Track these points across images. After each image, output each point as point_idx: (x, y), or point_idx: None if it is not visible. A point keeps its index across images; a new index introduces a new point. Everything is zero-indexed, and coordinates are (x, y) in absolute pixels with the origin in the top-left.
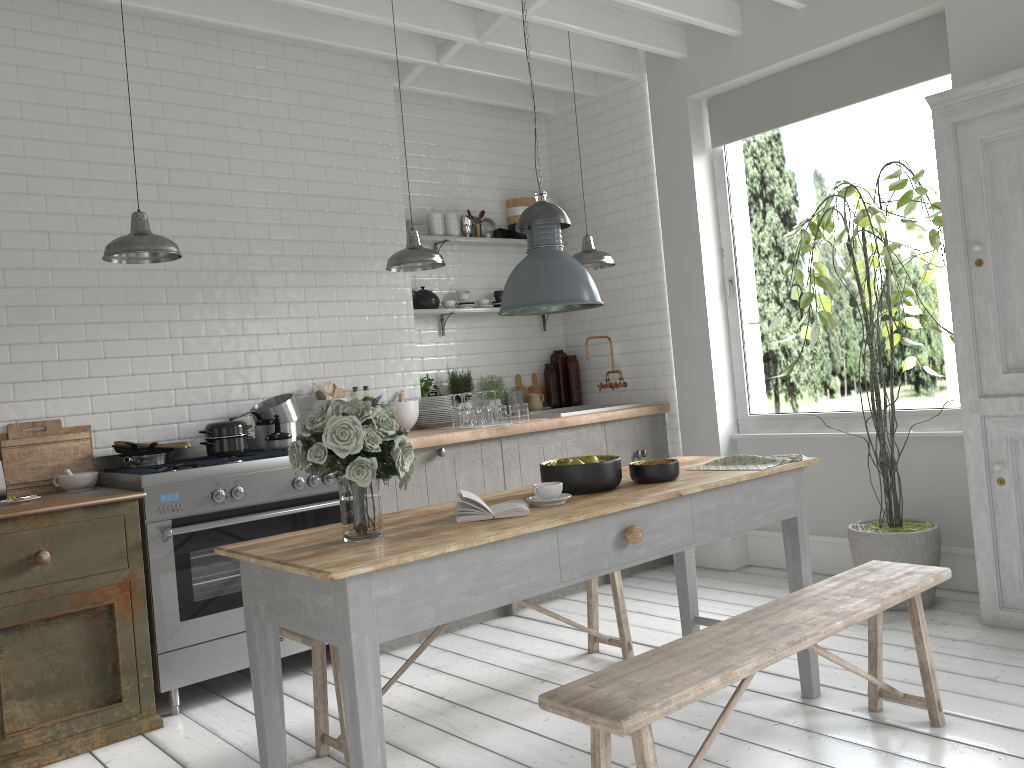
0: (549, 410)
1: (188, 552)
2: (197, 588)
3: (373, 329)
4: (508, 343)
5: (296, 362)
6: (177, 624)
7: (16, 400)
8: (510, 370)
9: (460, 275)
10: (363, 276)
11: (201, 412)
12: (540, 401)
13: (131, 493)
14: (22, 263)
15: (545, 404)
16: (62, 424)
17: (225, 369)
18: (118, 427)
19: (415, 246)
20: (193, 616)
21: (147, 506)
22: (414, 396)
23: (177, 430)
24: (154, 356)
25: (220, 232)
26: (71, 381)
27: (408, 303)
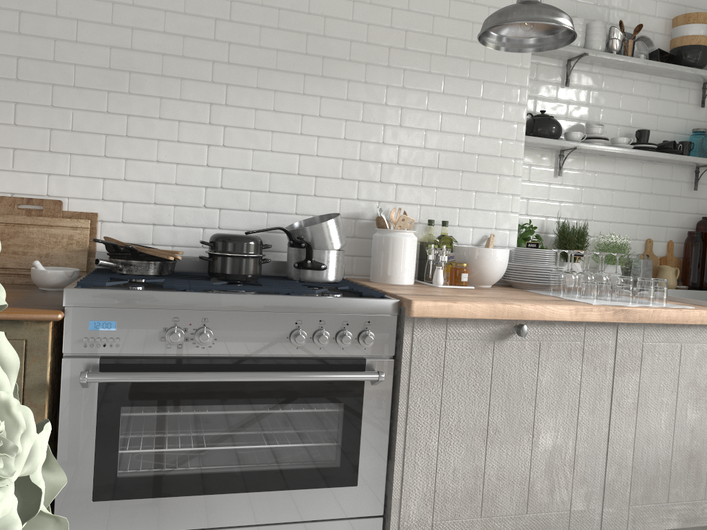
0: (685, 291)
1: (118, 407)
2: (124, 459)
3: (468, 152)
4: (643, 198)
5: (362, 178)
6: (87, 504)
7: (14, 170)
8: (640, 232)
9: (595, 105)
10: (466, 84)
11: (234, 220)
12: (674, 277)
13: (41, 311)
14: (43, 8)
15: (679, 282)
16: (65, 207)
17: (271, 173)
18: (131, 221)
19: (530, 1)
20: (112, 497)
21: (66, 333)
22: (507, 244)
23: (201, 237)
24: (186, 143)
25: (291, 3)
26: (82, 158)
27: (519, 126)
